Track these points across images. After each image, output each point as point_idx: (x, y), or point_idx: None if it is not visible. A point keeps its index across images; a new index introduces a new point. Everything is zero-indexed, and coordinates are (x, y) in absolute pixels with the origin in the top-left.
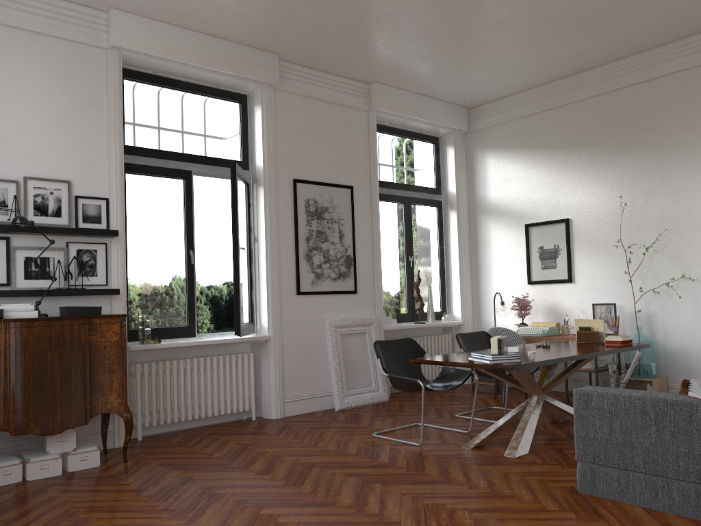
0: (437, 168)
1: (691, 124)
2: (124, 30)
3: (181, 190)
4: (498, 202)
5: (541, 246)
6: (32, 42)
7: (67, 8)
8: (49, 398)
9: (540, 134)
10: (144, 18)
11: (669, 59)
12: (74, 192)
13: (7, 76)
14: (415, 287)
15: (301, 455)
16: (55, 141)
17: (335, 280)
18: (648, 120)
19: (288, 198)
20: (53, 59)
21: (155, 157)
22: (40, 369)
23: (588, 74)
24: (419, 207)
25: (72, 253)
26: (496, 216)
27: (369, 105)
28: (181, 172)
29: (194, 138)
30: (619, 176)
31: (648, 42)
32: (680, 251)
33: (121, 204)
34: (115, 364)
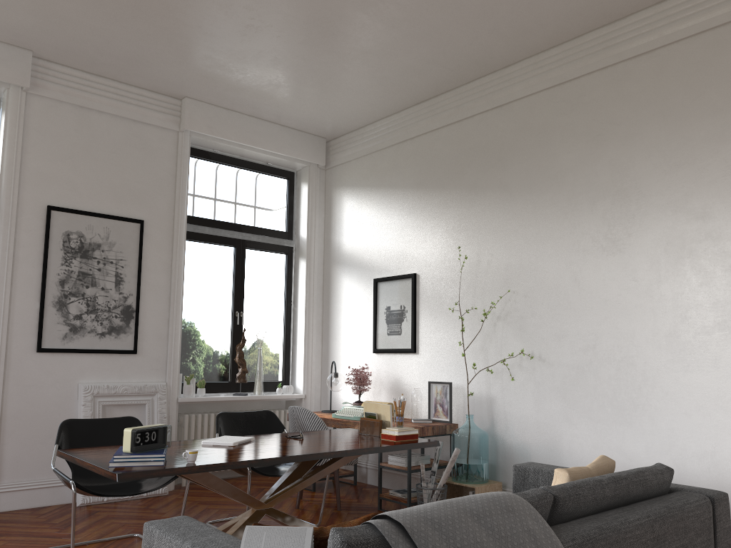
0: (288, 208)
1: (539, 161)
2: None
3: None
4: (351, 251)
5: (388, 307)
6: None
7: None
8: None
9: (394, 171)
10: None
11: (519, 81)
12: None
13: None
14: (238, 350)
15: None
16: None
17: (102, 336)
18: (497, 155)
19: (36, 229)
20: None
21: None
22: None
23: (441, 100)
24: (259, 253)
25: None
26: (349, 267)
27: (179, 124)
28: None
29: None
30: (467, 223)
31: (494, 59)
32: (524, 319)
33: None
34: None
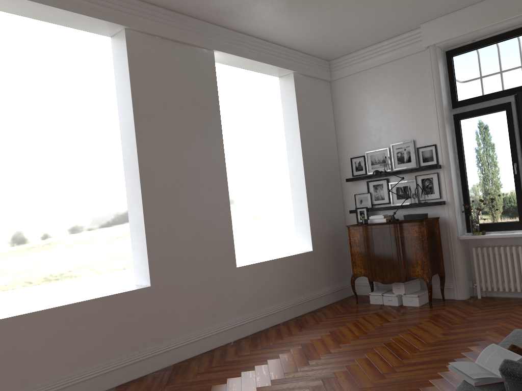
0: None
1: None
2: (429, 33)
3: (504, 119)
4: None
5: None
6: (387, 68)
7: (400, 39)
8: (383, 265)
9: None
10: (441, 17)
11: None
12: (417, 145)
13: (379, 93)
14: None
15: (502, 333)
16: (404, 119)
17: None
18: None
19: None
20: (398, 72)
21: (479, 102)
22: (378, 250)
23: None
24: None
25: (418, 181)
26: None
27: None
28: (501, 106)
29: (512, 75)
30: None
31: None
32: None
33: (444, 145)
34: (417, 249)
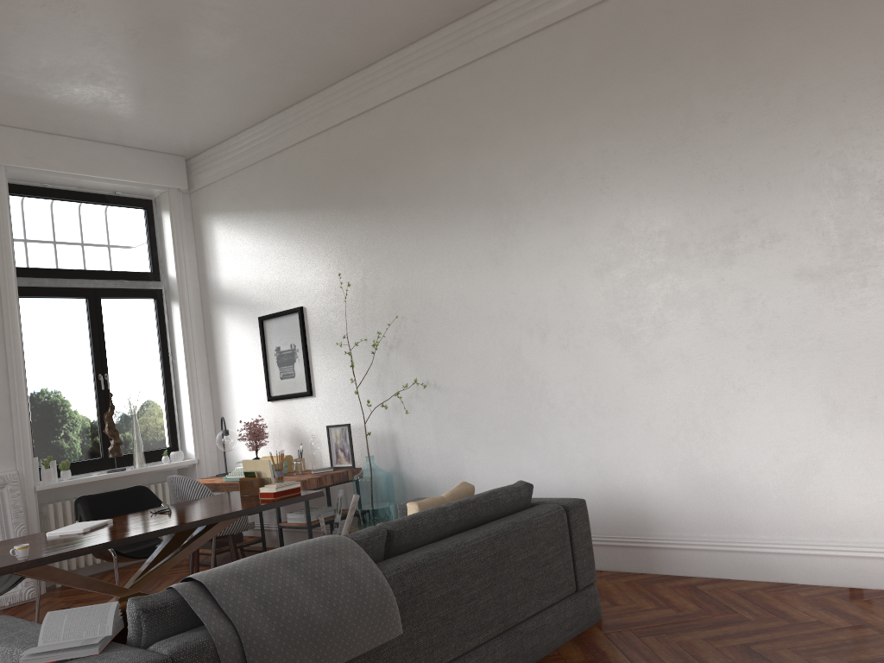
0: (150, 243)
1: (412, 171)
2: None
3: None
4: (230, 287)
5: (278, 347)
6: None
7: None
8: None
9: (265, 190)
10: None
11: (382, 82)
12: None
13: None
14: (107, 420)
15: None
16: None
17: None
18: (370, 167)
19: None
20: None
21: None
22: None
23: (305, 106)
24: (120, 302)
25: None
26: (230, 306)
27: None
28: None
29: None
30: (348, 245)
31: (351, 59)
32: (416, 345)
33: None
34: None
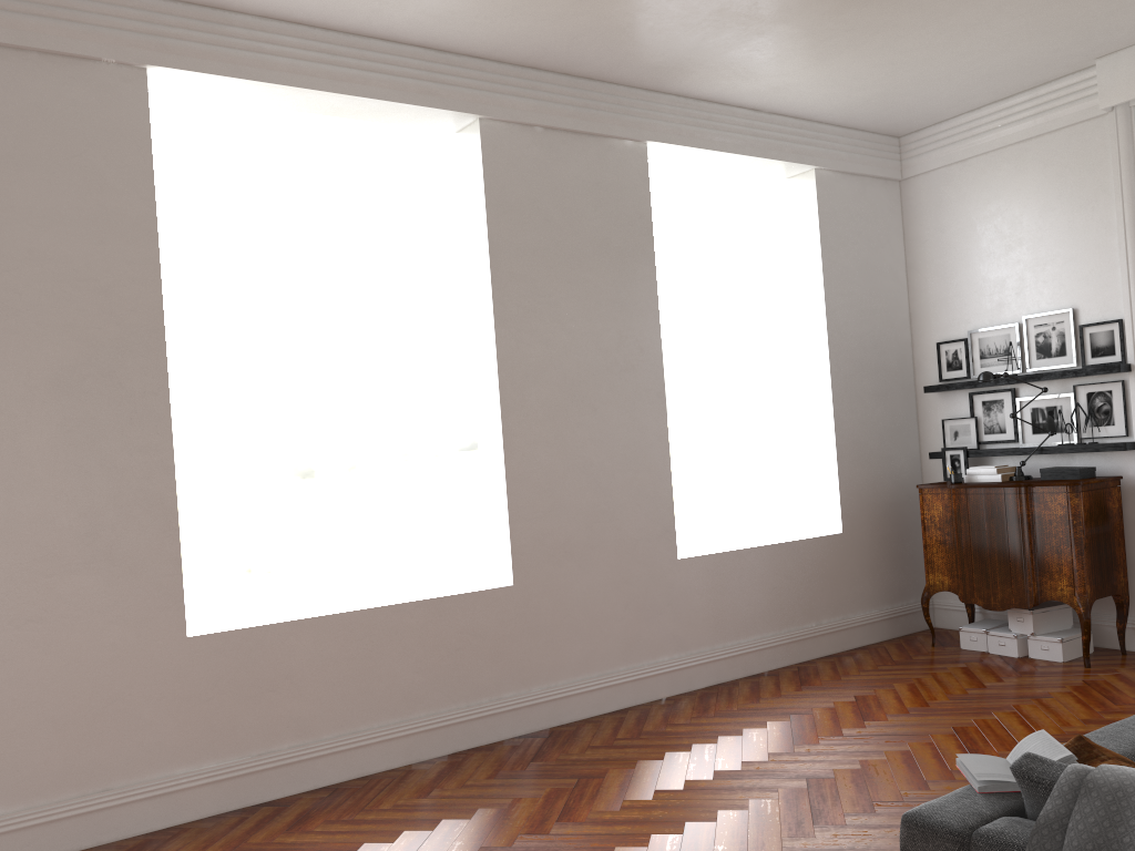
0: None
1: None
2: (1114, 80)
3: None
4: None
5: None
6: (1023, 153)
7: (1053, 90)
8: (989, 571)
9: None
10: None
11: None
12: (1080, 321)
13: (1002, 206)
14: None
15: None
16: (1054, 263)
17: None
18: None
19: None
20: (1045, 163)
21: None
22: (978, 539)
23: None
24: None
25: (1080, 398)
26: None
27: None
28: None
29: None
30: None
31: None
32: None
33: None
34: (1062, 543)
